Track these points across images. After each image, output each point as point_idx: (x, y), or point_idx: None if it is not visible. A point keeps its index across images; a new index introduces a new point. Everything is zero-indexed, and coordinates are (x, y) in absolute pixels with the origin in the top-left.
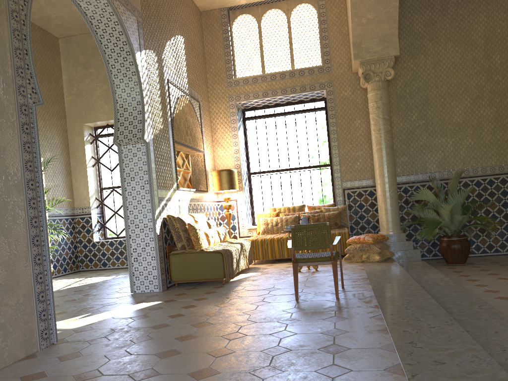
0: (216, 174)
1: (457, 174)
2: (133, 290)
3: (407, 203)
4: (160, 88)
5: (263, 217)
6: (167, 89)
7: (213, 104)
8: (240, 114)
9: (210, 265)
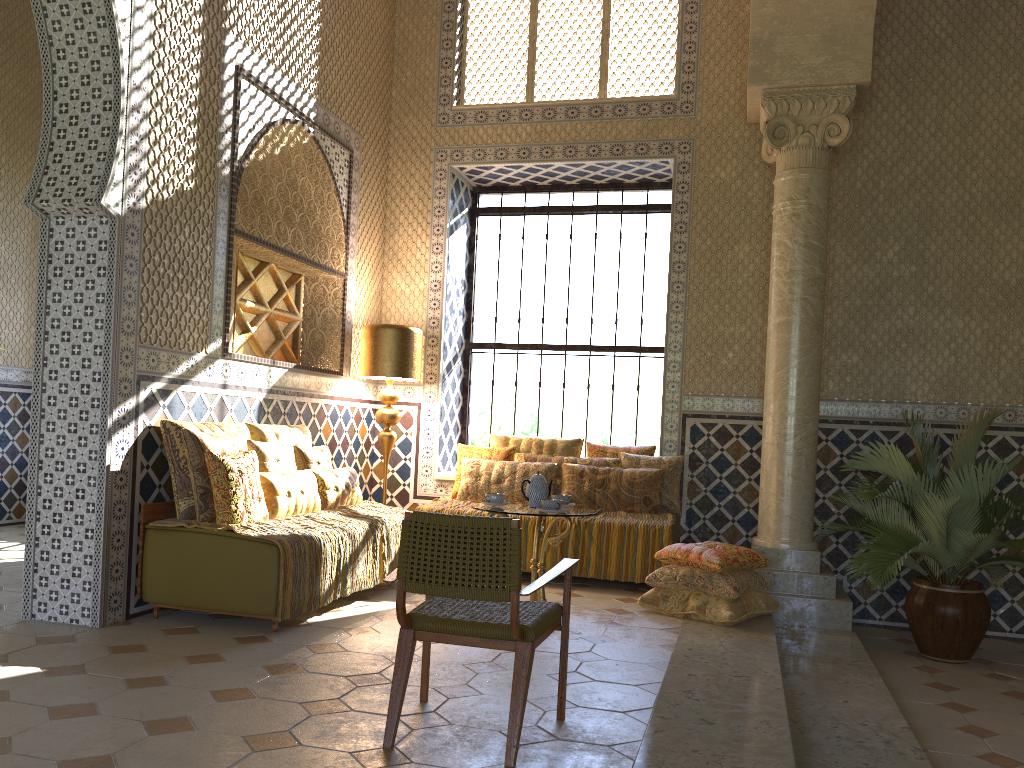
0: (366, 334)
1: (980, 418)
2: (29, 611)
3: (841, 474)
4: (202, 83)
5: (473, 455)
6: (233, 93)
7: (397, 164)
8: (462, 198)
9: (244, 575)
